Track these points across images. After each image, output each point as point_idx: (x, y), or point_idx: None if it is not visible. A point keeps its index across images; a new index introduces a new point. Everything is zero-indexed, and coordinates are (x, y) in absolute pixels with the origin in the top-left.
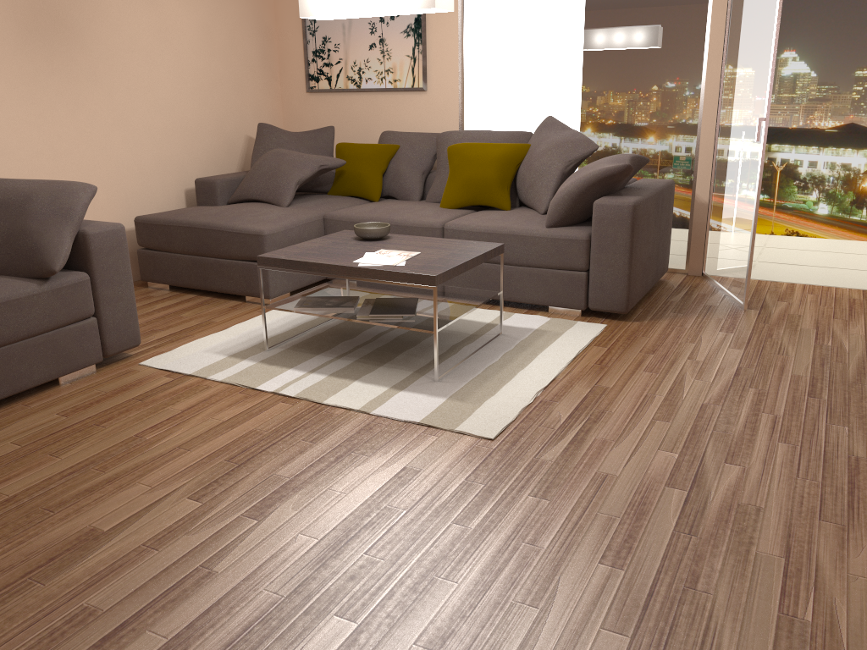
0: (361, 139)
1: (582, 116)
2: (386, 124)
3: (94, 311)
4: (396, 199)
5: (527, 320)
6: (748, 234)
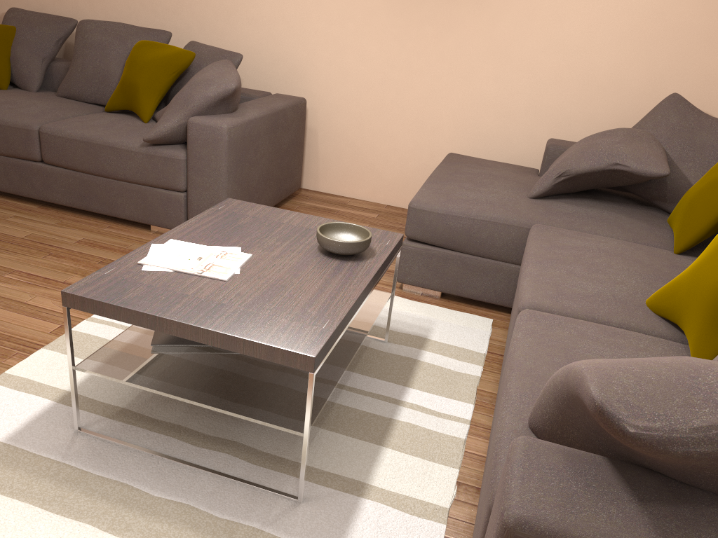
0: None
1: None
2: None
3: (183, 188)
4: None
5: None
6: None
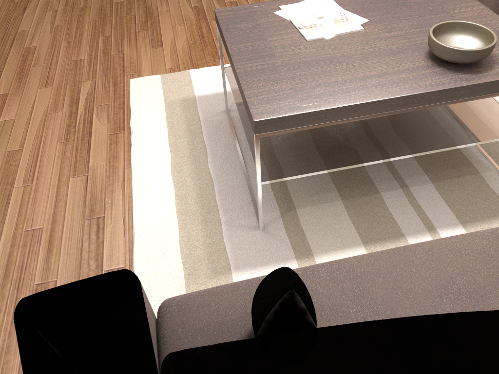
0: None
1: None
2: None
3: None
4: None
5: None
6: None
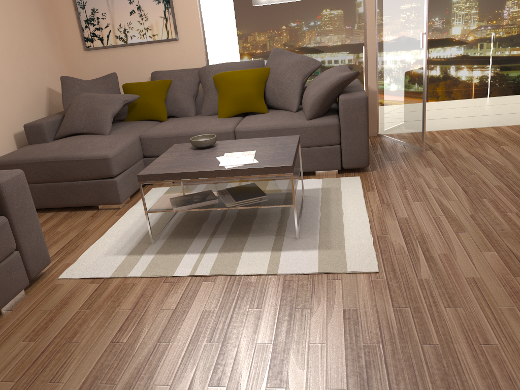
0: (133, 79)
1: (290, 45)
2: (151, 67)
3: (15, 245)
4: (176, 117)
5: (308, 183)
6: (419, 105)
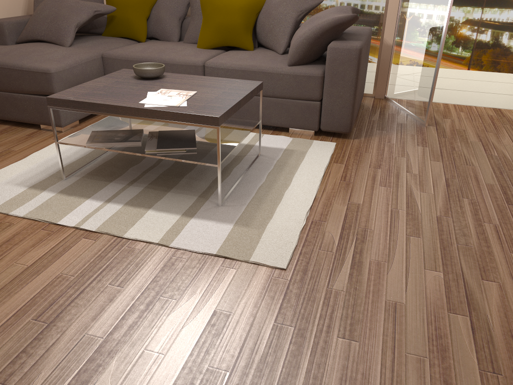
0: None
1: None
2: None
3: None
4: (159, 40)
5: (275, 140)
6: (432, 70)
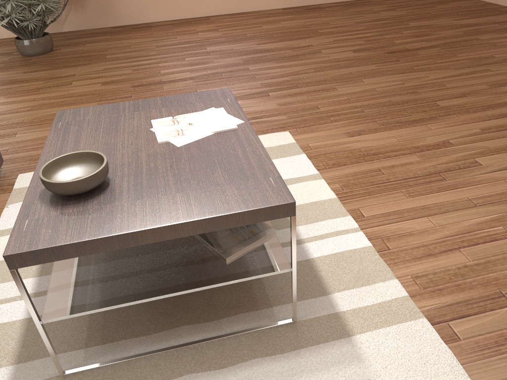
0: None
1: None
2: None
3: None
4: None
5: None
6: None
